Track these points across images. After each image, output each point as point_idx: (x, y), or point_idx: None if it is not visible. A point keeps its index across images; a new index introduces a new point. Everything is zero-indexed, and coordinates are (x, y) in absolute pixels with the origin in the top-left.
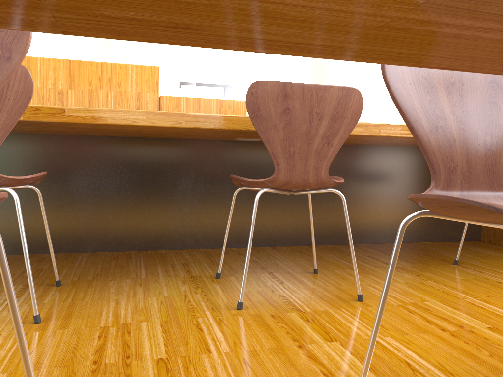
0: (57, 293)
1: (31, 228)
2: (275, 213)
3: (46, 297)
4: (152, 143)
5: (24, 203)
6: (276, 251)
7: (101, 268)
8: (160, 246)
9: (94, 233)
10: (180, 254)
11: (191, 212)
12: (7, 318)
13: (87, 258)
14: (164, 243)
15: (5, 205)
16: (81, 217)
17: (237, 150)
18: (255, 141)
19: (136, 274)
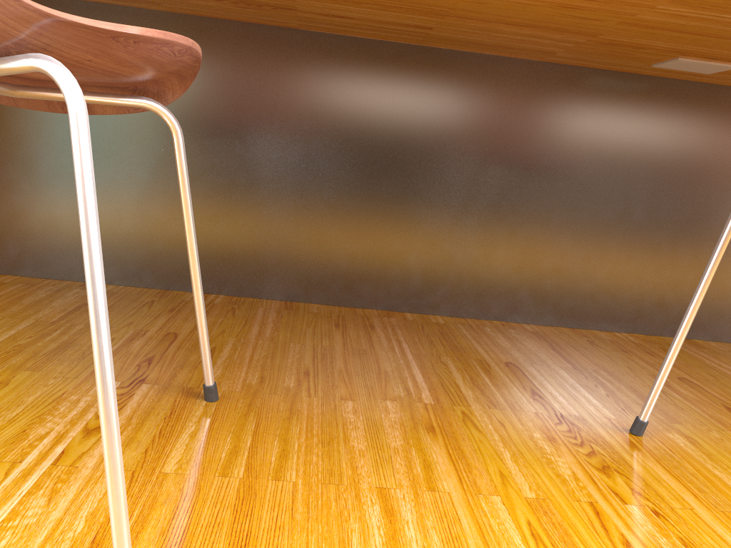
0: (204, 432)
1: (162, 233)
2: (705, 261)
3: (175, 444)
4: (444, 61)
5: (152, 175)
6: (707, 354)
7: (312, 350)
8: (432, 305)
9: (292, 259)
10: (481, 331)
11: (511, 236)
12: (32, 544)
13: (276, 316)
14: (442, 300)
15: (112, 175)
16: (269, 221)
17: (642, 99)
18: (690, 80)
19: (403, 383)
